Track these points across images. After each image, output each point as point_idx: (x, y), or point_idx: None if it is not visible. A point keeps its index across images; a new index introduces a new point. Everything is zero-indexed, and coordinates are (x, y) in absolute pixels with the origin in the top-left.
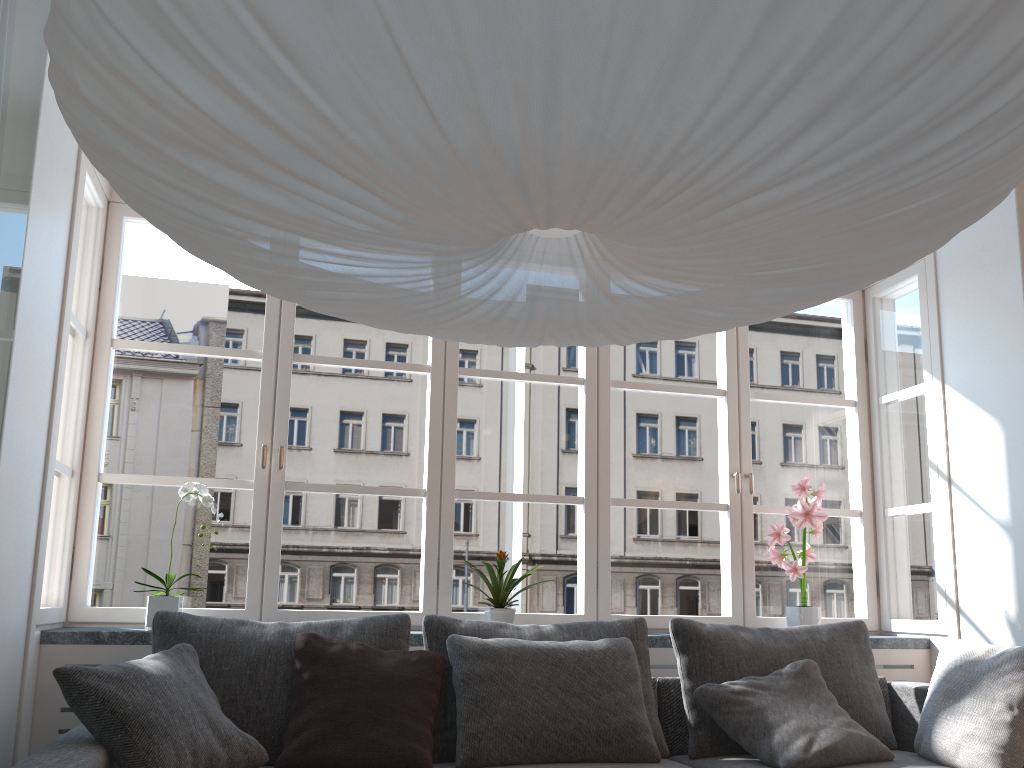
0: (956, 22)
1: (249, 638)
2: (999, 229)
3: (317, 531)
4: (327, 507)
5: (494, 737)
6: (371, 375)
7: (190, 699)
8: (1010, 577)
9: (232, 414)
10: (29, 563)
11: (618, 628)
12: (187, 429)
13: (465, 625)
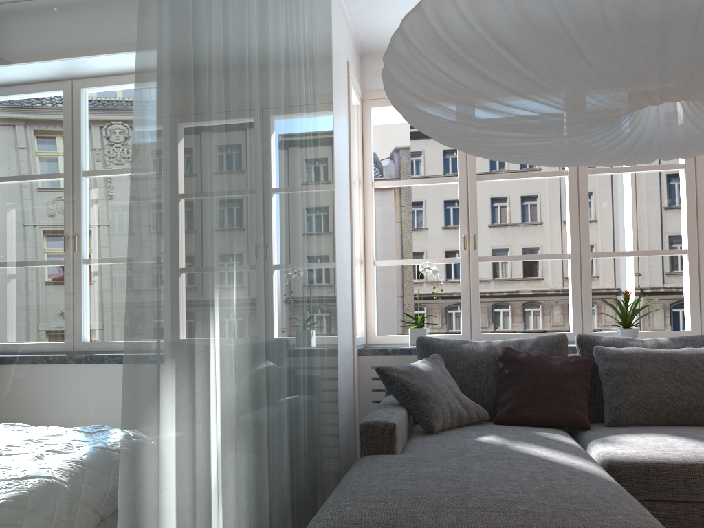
0: None
1: (470, 350)
2: None
3: (480, 282)
4: (485, 265)
5: (630, 408)
6: (509, 169)
7: (444, 384)
8: None
9: (417, 208)
10: (350, 313)
11: None
12: (390, 221)
13: (604, 340)
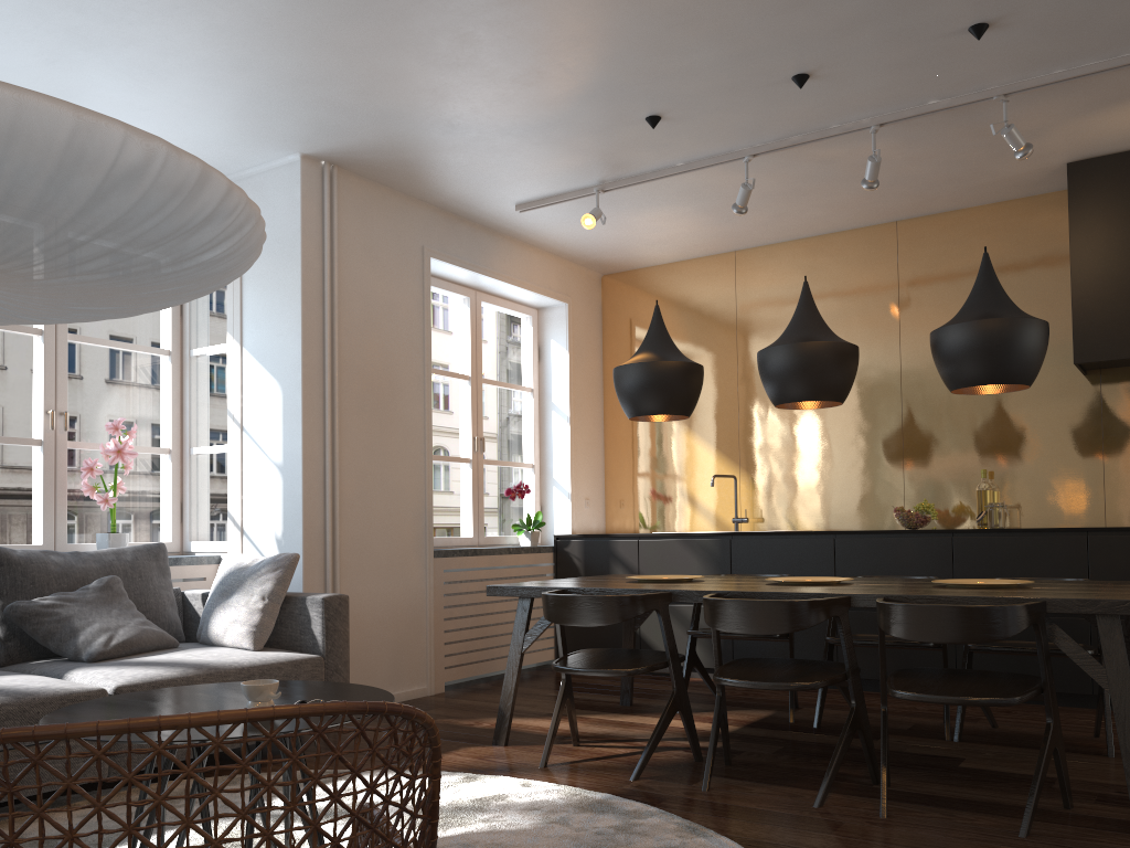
0: (182, 227)
1: None
2: (289, 228)
3: None
4: None
5: None
6: None
7: None
8: (280, 505)
9: None
10: None
11: None
12: None
13: None
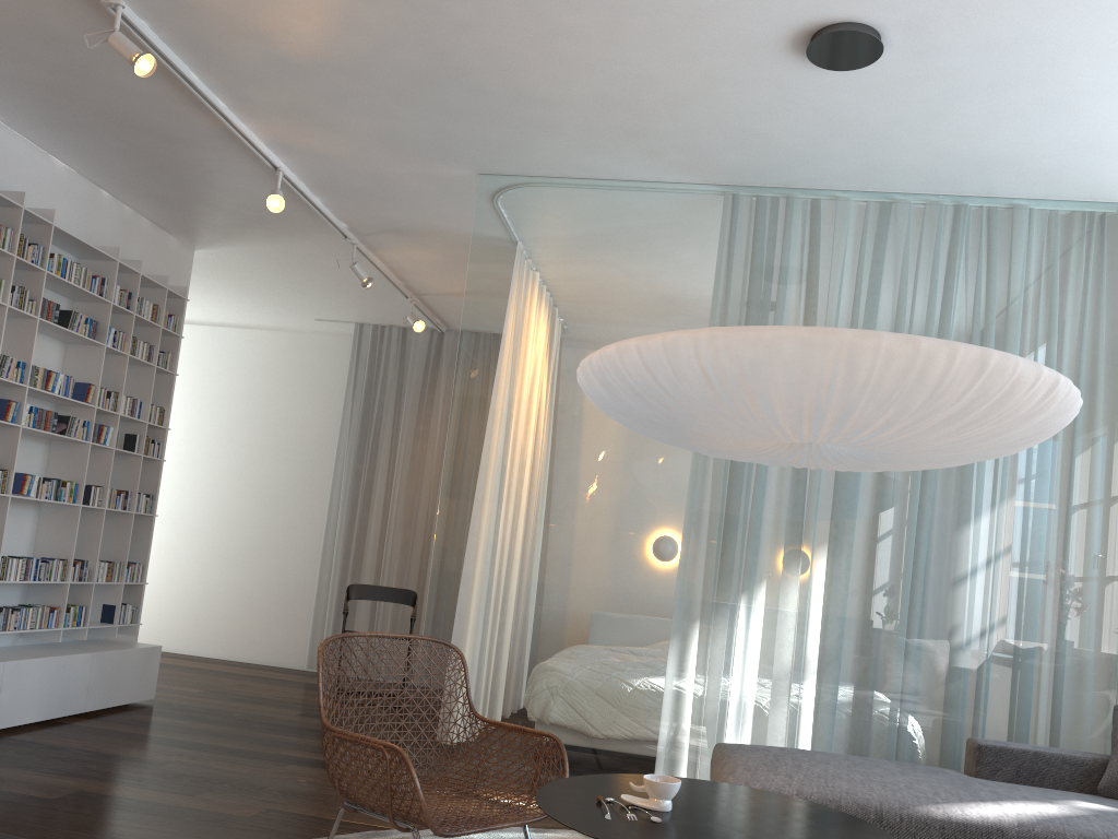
0: (609, 396)
1: None
2: None
3: None
4: None
5: None
6: None
7: None
8: None
9: None
10: None
11: None
12: None
13: None
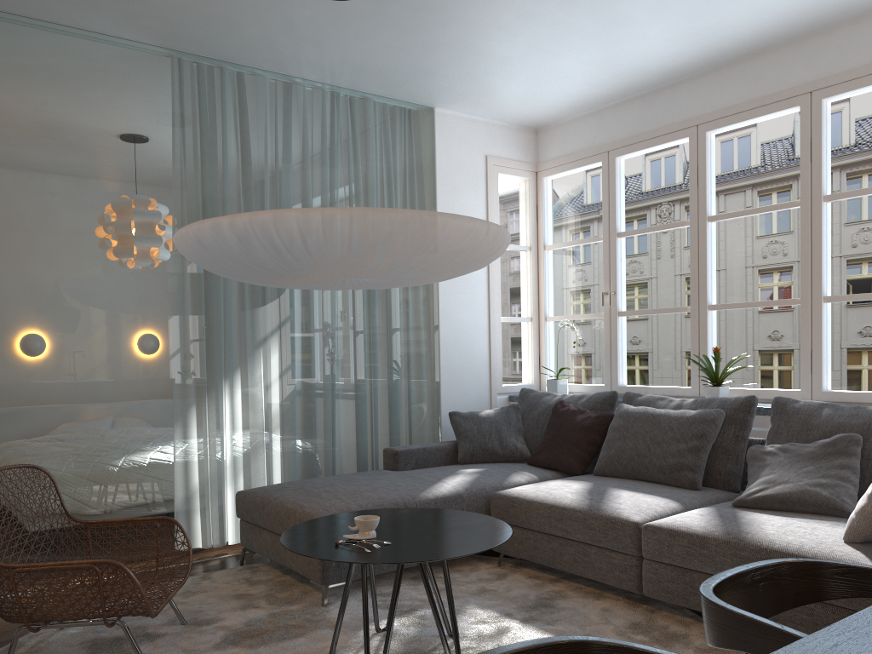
0: (241, 249)
1: (544, 402)
2: None
3: None
4: None
5: (607, 461)
6: None
7: (494, 428)
8: None
9: None
10: (484, 367)
11: (729, 403)
12: None
13: (640, 398)
